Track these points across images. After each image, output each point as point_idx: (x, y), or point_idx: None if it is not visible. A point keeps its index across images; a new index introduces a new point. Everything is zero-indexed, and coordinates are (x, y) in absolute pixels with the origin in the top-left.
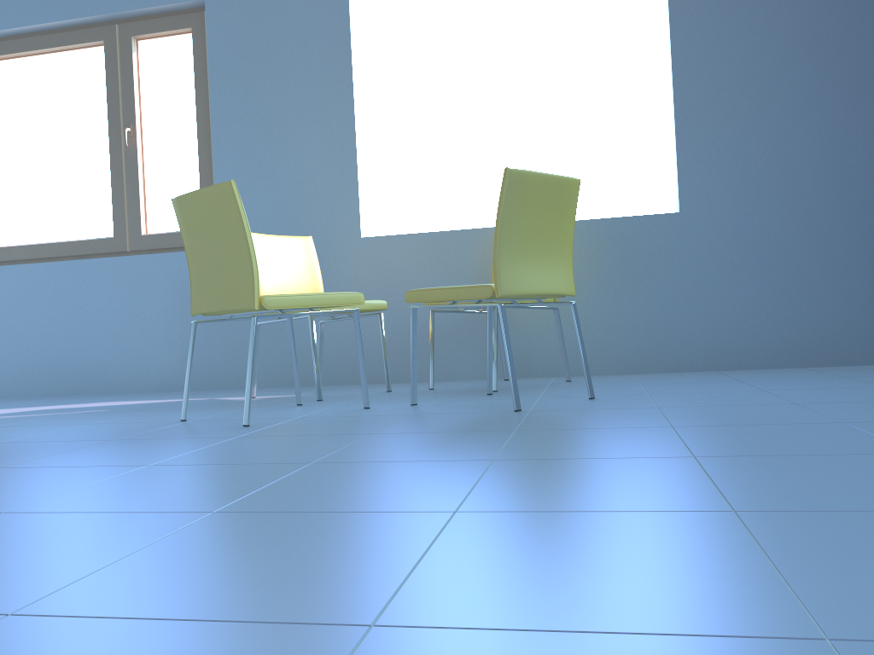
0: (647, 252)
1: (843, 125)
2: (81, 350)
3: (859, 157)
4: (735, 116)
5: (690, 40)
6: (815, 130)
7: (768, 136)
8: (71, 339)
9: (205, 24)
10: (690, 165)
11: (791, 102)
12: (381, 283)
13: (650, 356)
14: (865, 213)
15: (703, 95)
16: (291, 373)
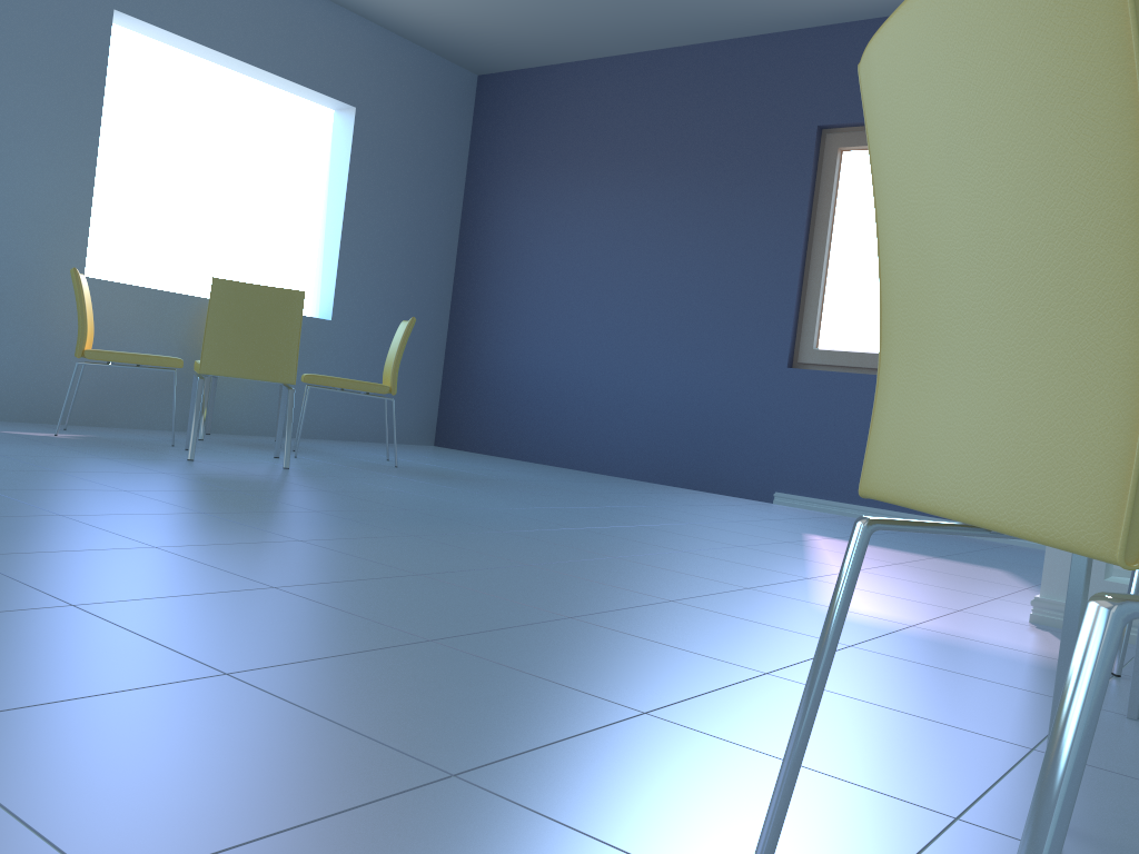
0: (308, 346)
1: (421, 287)
2: None
3: (424, 310)
4: (372, 261)
5: (357, 197)
6: (408, 285)
7: (386, 282)
8: None
9: None
10: (342, 287)
11: (400, 263)
12: (97, 326)
13: (297, 424)
14: (421, 347)
15: (358, 239)
16: None
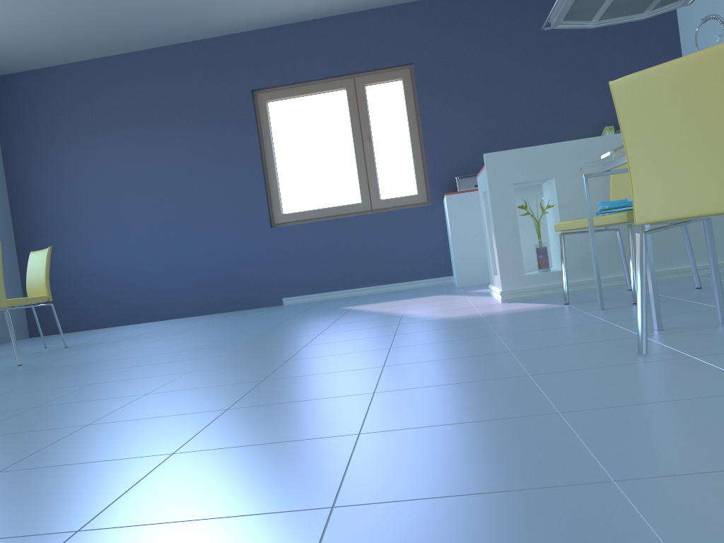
0: None
1: None
2: None
3: None
4: None
5: None
6: None
7: None
8: None
9: None
10: None
11: None
12: None
13: None
14: (4, 272)
15: None
16: None
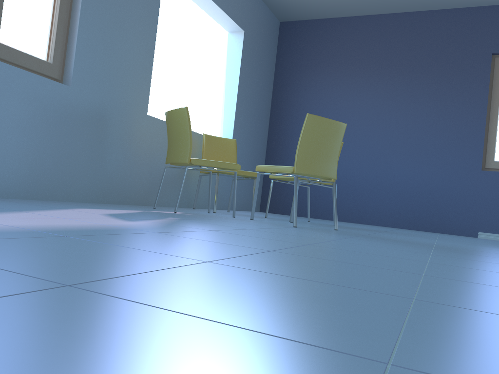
0: None
1: (259, 129)
2: None
3: (259, 141)
4: (245, 114)
5: (242, 79)
6: (255, 127)
7: (249, 125)
8: None
9: None
10: (236, 127)
11: (254, 115)
12: (150, 145)
13: (218, 202)
14: (258, 160)
15: (241, 102)
16: (101, 194)
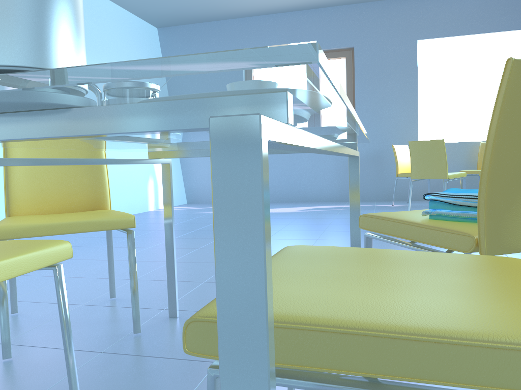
0: None
1: None
2: (295, 185)
3: None
4: None
5: None
6: None
7: None
8: (290, 180)
9: (351, 55)
10: None
11: None
12: None
13: None
14: None
15: None
16: (386, 196)
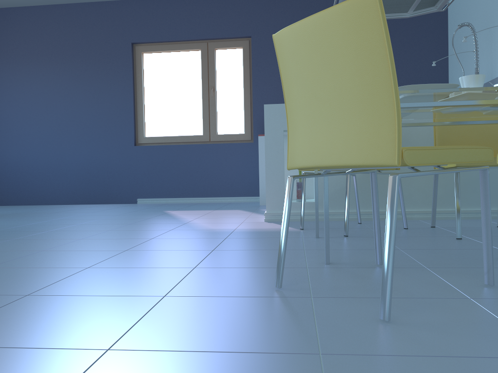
0: None
1: None
2: None
3: None
4: None
5: None
6: None
7: None
8: None
9: None
10: None
11: None
12: None
13: None
14: None
15: None
16: None
